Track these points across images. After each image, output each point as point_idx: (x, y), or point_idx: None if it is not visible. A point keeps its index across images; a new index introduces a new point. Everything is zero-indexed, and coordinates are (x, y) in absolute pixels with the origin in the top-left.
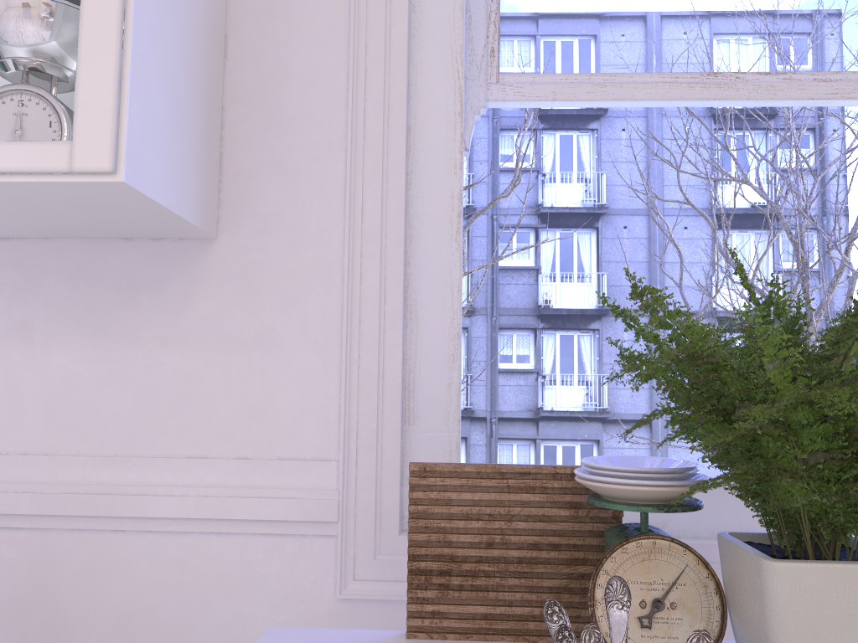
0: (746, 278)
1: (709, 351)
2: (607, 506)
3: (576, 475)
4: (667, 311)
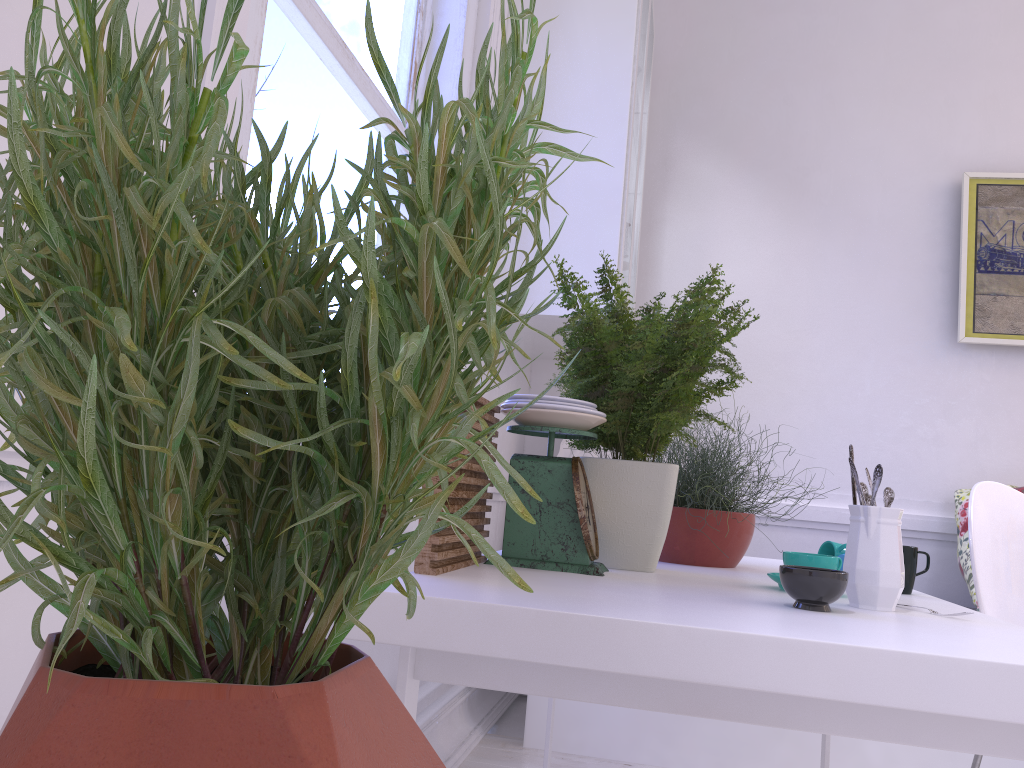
0: (613, 279)
1: (713, 329)
2: (576, 432)
3: (532, 408)
4: (712, 298)
